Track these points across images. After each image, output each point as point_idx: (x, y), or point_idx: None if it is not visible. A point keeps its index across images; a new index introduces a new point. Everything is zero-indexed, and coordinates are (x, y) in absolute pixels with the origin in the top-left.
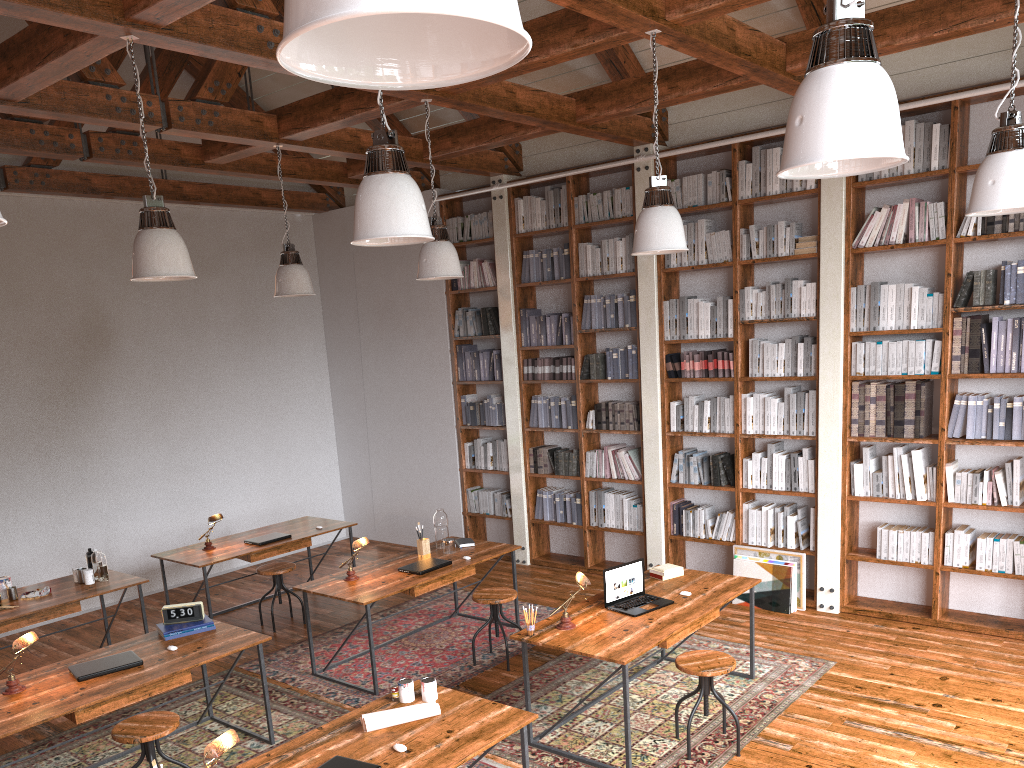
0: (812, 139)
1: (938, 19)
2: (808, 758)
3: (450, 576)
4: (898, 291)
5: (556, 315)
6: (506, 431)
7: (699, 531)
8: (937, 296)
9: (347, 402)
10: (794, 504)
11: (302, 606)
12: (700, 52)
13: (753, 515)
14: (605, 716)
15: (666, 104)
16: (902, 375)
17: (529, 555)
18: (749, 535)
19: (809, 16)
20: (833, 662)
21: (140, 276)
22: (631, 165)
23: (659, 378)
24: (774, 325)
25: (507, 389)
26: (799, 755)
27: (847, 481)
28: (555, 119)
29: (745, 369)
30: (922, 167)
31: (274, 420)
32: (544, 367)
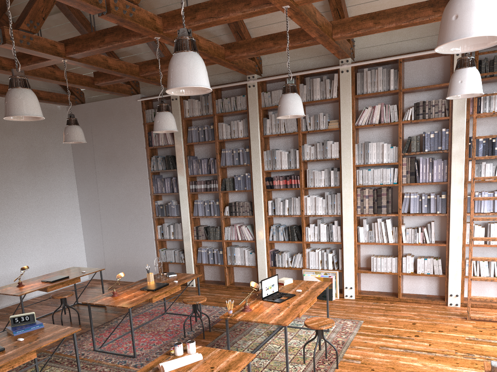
0: (465, 26)
1: (403, 17)
2: (370, 366)
3: (169, 291)
4: (377, 145)
5: (206, 159)
6: (181, 218)
7: (284, 264)
8: (395, 148)
9: (88, 206)
10: (330, 248)
11: (78, 315)
12: (301, 22)
13: (311, 254)
14: (264, 356)
15: (271, 52)
16: (380, 184)
17: (195, 281)
18: (310, 264)
19: (335, 15)
20: (362, 321)
21: (11, 115)
22: (244, 85)
23: (262, 189)
24: (317, 163)
25: (181, 197)
26: (366, 365)
27: (356, 235)
28: (216, 56)
29: (305, 184)
30: (386, 89)
31: (48, 216)
32: (201, 185)
